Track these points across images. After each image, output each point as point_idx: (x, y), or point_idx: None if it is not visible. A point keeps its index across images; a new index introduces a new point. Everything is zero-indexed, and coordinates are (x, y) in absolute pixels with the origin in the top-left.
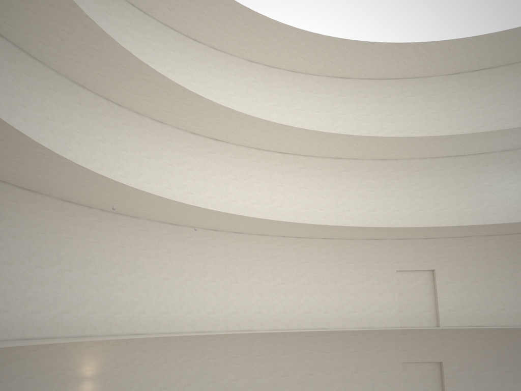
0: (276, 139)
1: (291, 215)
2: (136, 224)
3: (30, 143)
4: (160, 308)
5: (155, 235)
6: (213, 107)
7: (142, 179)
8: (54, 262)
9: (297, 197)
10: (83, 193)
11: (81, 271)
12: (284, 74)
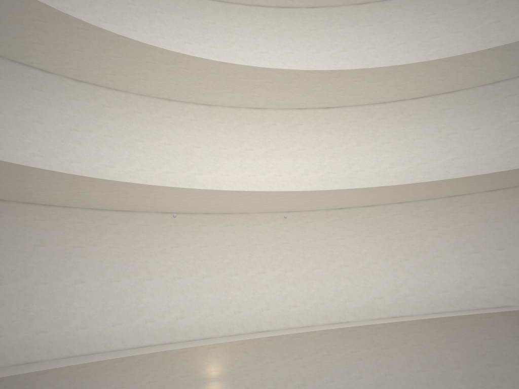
0: (395, 85)
1: (438, 170)
2: (246, 220)
3: (66, 176)
4: (286, 302)
5: (270, 227)
6: (297, 75)
7: (246, 173)
8: (162, 273)
9: (444, 147)
10: (169, 203)
11: (192, 276)
12: (405, 2)
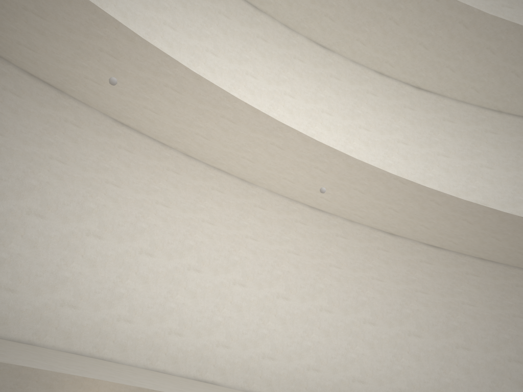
0: None
1: None
2: (245, 193)
3: None
4: (260, 347)
5: (278, 219)
6: None
7: None
8: (70, 216)
9: None
10: (126, 95)
11: (122, 243)
12: None
